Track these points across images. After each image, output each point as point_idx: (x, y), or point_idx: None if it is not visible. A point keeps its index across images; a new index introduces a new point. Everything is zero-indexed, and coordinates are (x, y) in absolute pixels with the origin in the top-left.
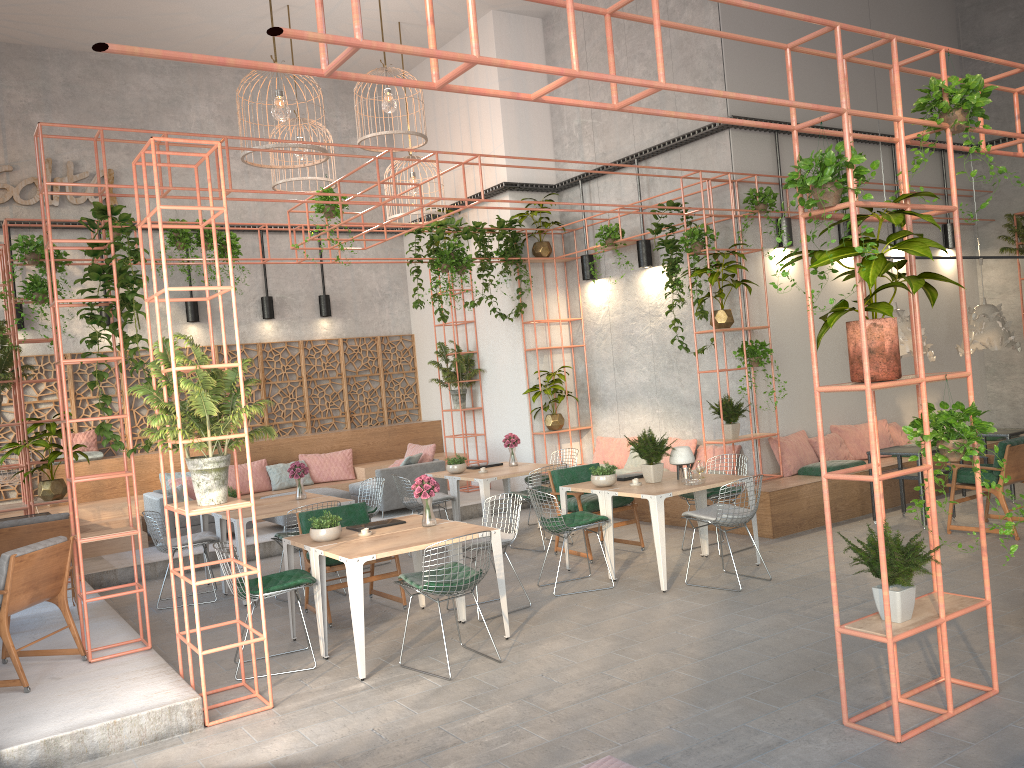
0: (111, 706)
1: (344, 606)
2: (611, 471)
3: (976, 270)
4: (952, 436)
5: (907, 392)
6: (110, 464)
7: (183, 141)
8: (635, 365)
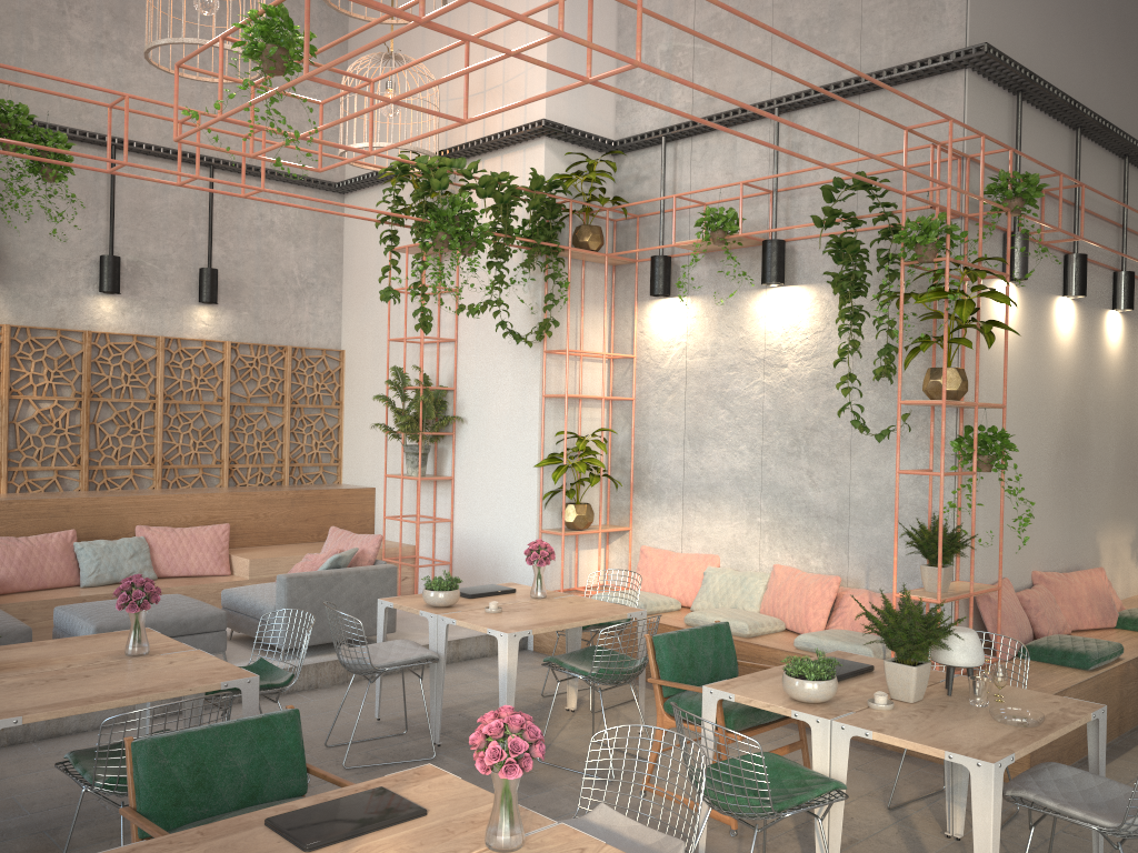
0: None
1: None
2: (831, 672)
3: None
4: None
5: (1107, 525)
6: None
7: None
8: (726, 441)
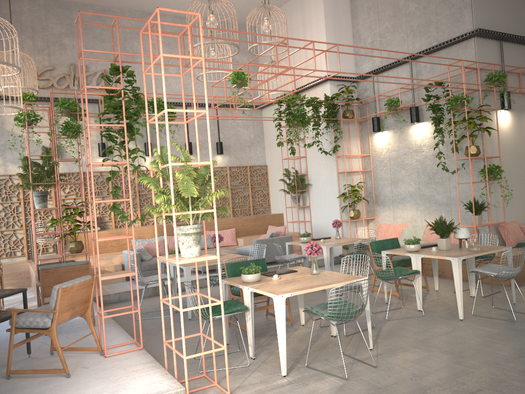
0: (125, 392)
1: None
2: (418, 242)
3: None
4: None
5: None
6: (103, 234)
7: (177, 11)
8: (405, 181)
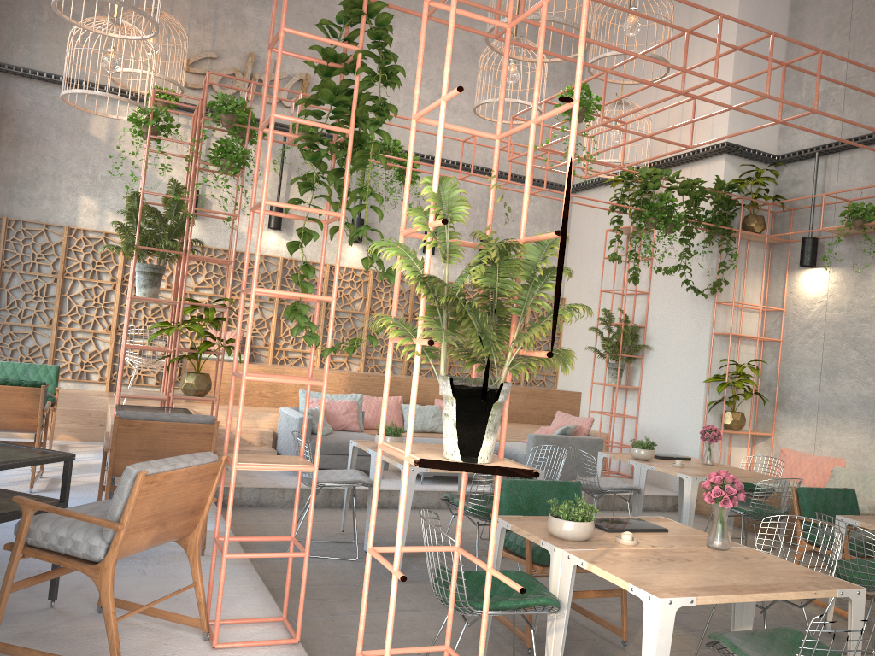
0: None
1: None
2: None
3: None
4: None
5: None
6: (250, 370)
7: None
8: (855, 374)
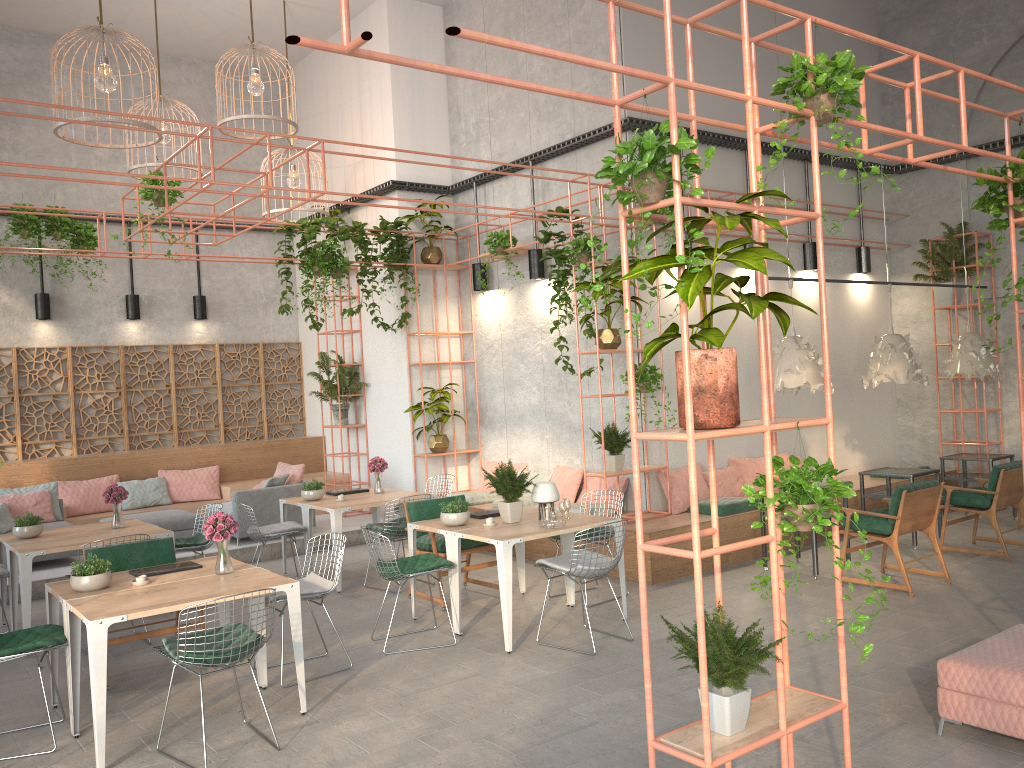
0: None
1: (141, 660)
2: (463, 508)
3: (891, 297)
4: (803, 499)
5: None
6: None
7: None
8: (525, 385)
